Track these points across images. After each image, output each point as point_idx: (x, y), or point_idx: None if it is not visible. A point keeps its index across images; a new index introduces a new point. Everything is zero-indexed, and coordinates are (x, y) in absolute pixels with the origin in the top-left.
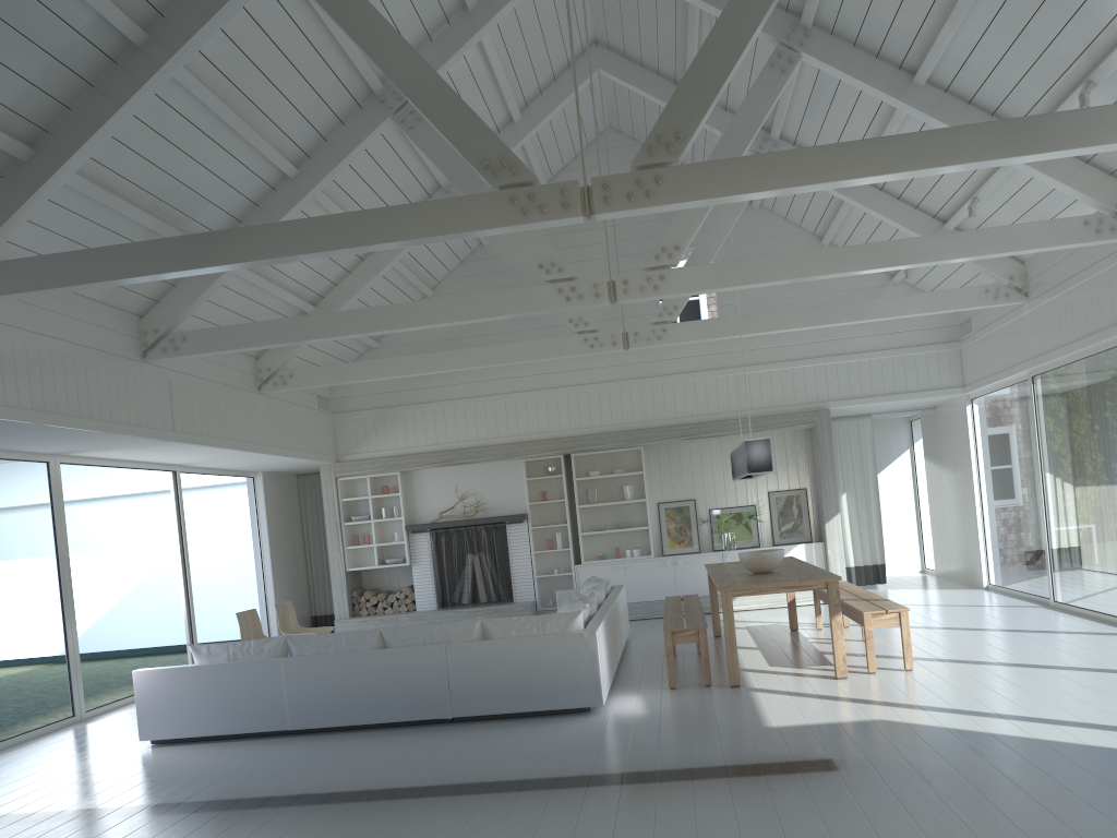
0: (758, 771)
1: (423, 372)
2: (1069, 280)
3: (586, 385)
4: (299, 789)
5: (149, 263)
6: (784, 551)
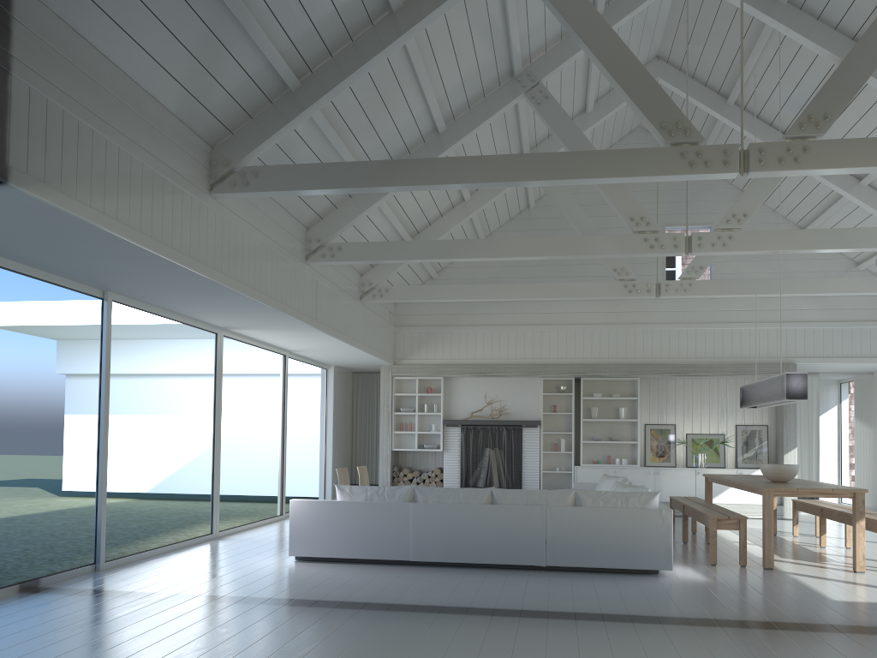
0: (865, 631)
1: (492, 298)
2: None
3: (599, 325)
4: (461, 603)
5: (382, 178)
6: (747, 473)
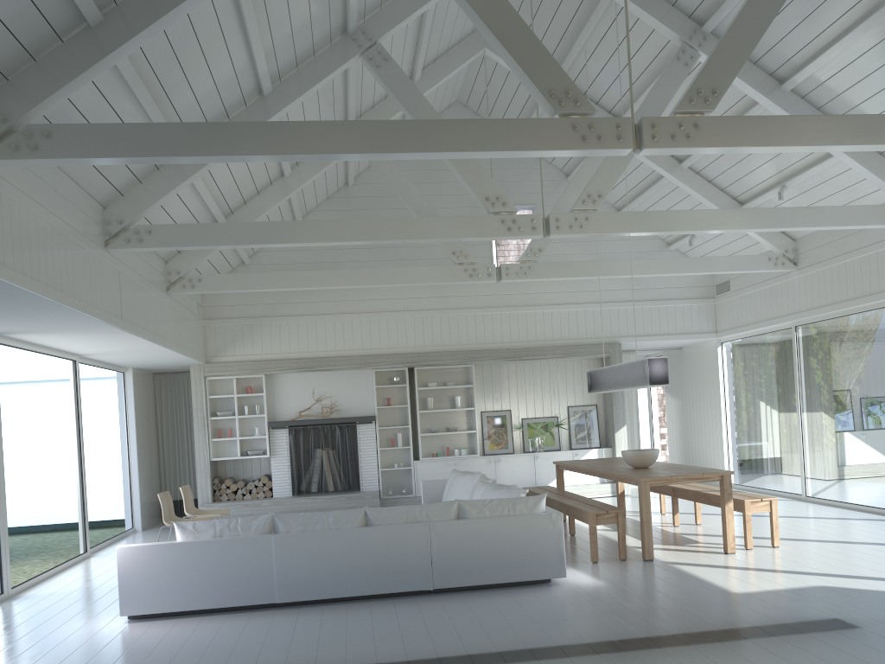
0: (793, 630)
1: (324, 286)
2: (846, 255)
3: (430, 311)
4: (365, 659)
5: (223, 144)
6: (582, 454)
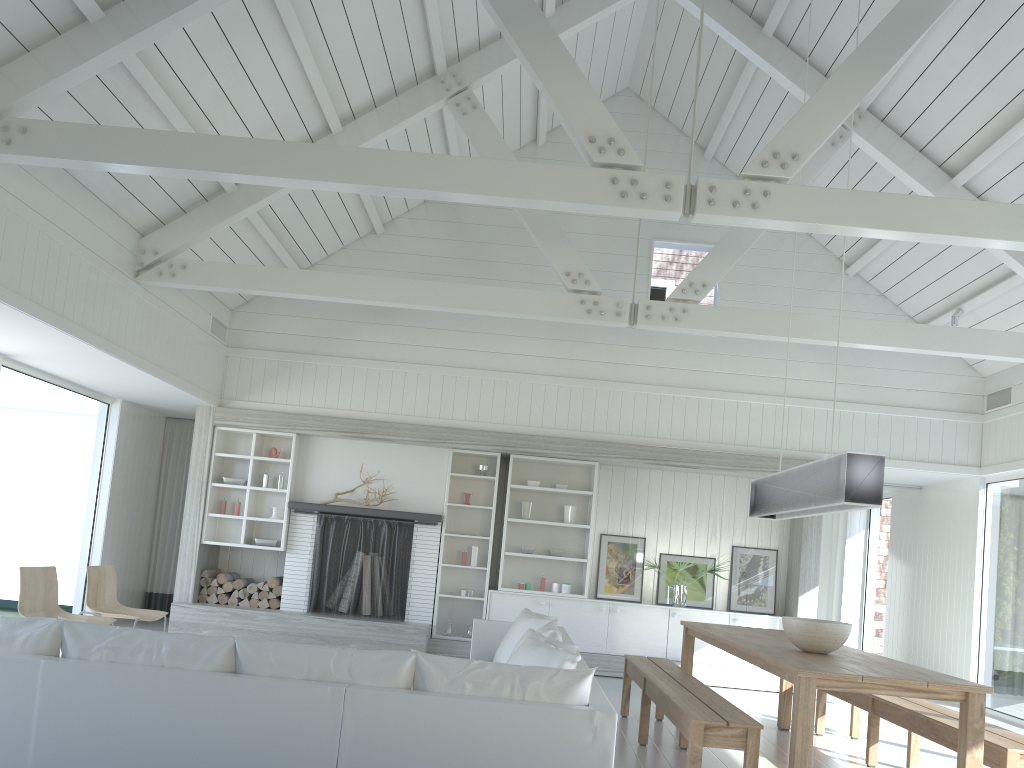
0: None
1: (362, 299)
2: None
3: (545, 376)
4: None
5: None
6: (744, 620)
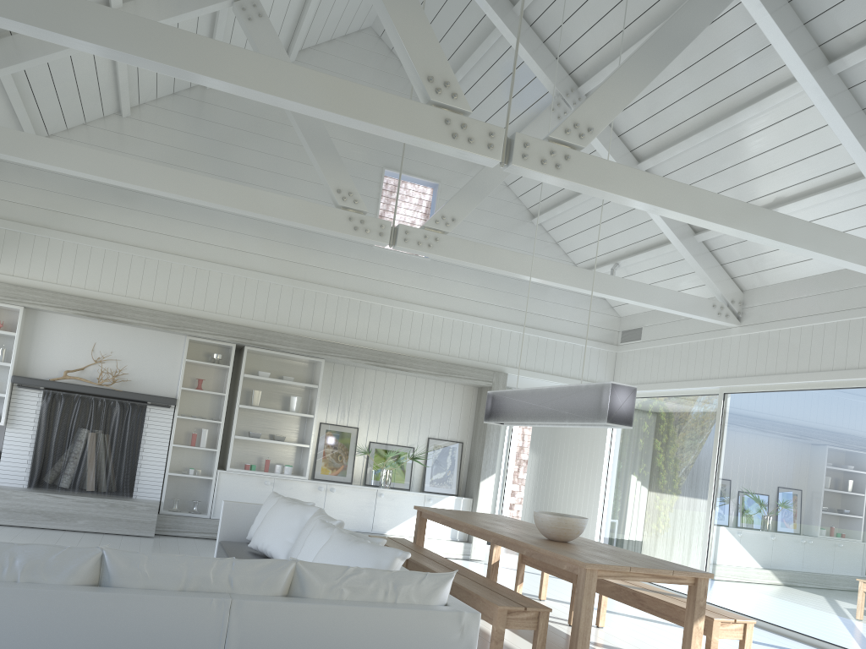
0: None
1: (136, 184)
2: (816, 317)
3: (282, 278)
4: None
5: None
6: (436, 500)
